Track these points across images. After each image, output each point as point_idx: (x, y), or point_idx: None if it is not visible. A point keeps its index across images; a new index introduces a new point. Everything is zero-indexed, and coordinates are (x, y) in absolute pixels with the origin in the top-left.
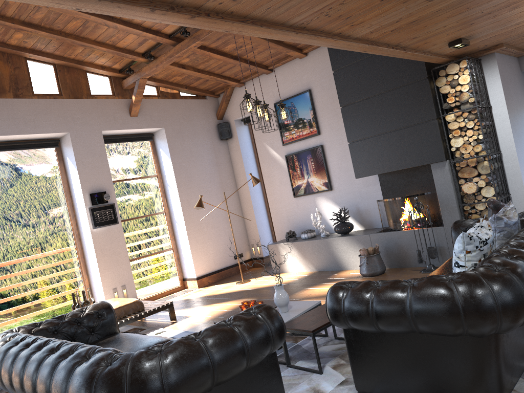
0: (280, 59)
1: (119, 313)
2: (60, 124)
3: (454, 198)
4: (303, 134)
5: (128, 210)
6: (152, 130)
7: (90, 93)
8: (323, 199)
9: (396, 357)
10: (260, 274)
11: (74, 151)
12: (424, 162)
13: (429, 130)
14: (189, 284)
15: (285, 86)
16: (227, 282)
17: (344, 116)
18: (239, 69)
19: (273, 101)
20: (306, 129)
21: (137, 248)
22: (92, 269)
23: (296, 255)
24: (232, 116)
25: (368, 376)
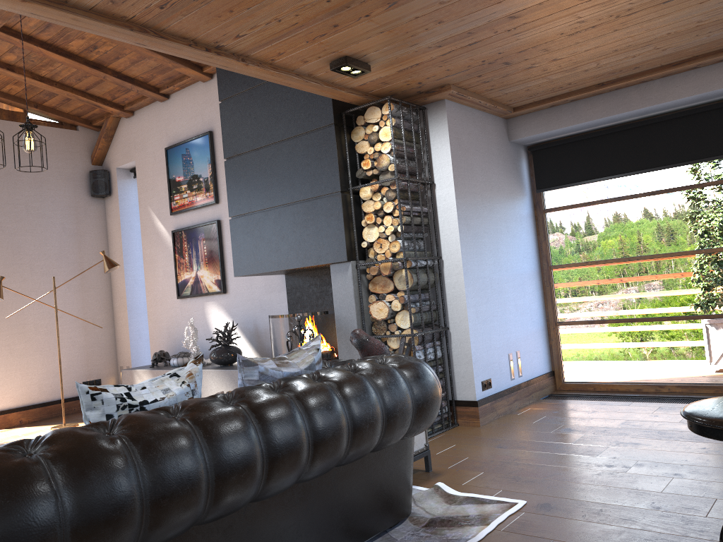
0: (175, 78)
1: None
2: None
3: (356, 325)
4: (197, 200)
5: None
6: None
7: None
8: (214, 306)
9: None
10: None
11: None
12: (320, 261)
13: (330, 209)
14: None
15: (183, 122)
16: (48, 424)
17: (227, 175)
18: (113, 87)
19: (165, 144)
20: (202, 192)
21: None
22: None
23: None
24: (114, 162)
25: None
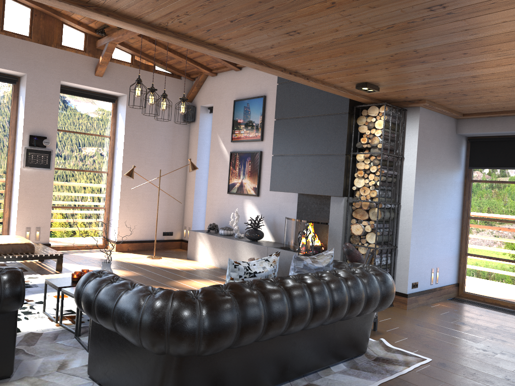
0: None
1: (6, 250)
2: (20, 64)
3: (341, 235)
4: (249, 136)
5: (70, 161)
6: (116, 93)
7: (61, 43)
8: (249, 203)
9: (113, 352)
10: (176, 256)
11: (27, 92)
12: (325, 193)
13: (336, 164)
14: (110, 245)
15: (247, 86)
16: (144, 254)
17: (275, 129)
18: (209, 59)
19: (234, 97)
20: (253, 132)
21: (68, 198)
22: (14, 205)
23: (208, 247)
24: (199, 102)
25: (95, 363)
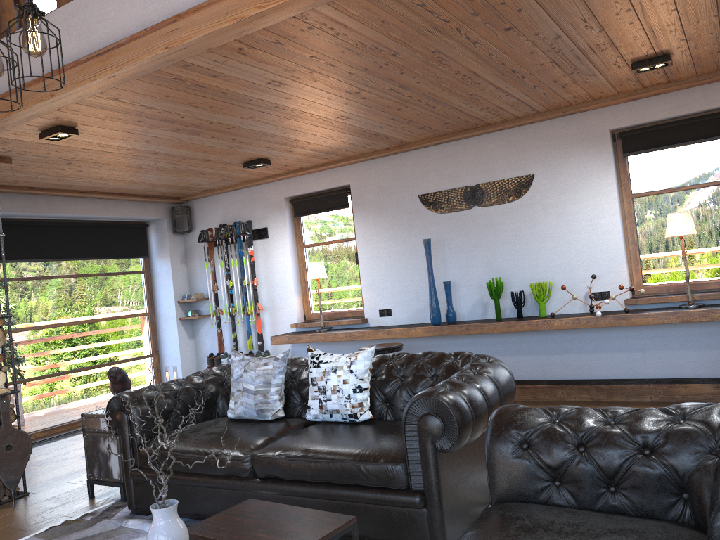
0: None
1: None
2: None
3: None
4: None
5: None
6: None
7: None
8: None
9: (467, 472)
10: None
11: None
12: None
13: None
14: None
15: None
16: None
17: None
18: None
19: None
20: None
21: None
22: None
23: None
24: None
25: (454, 519)
